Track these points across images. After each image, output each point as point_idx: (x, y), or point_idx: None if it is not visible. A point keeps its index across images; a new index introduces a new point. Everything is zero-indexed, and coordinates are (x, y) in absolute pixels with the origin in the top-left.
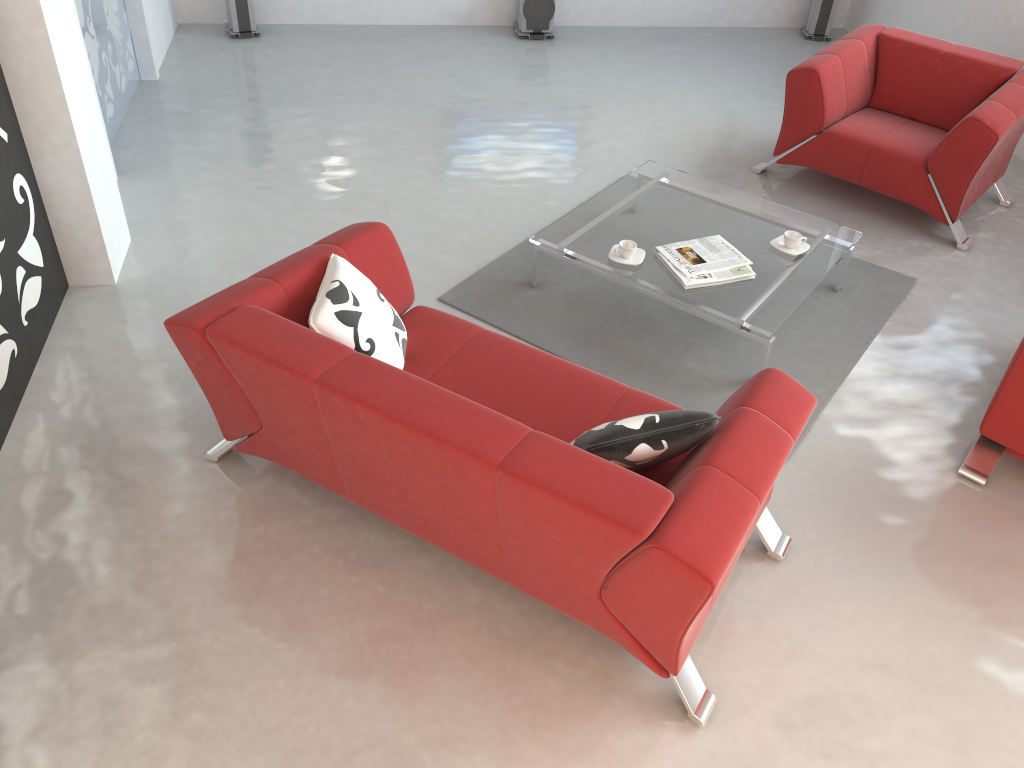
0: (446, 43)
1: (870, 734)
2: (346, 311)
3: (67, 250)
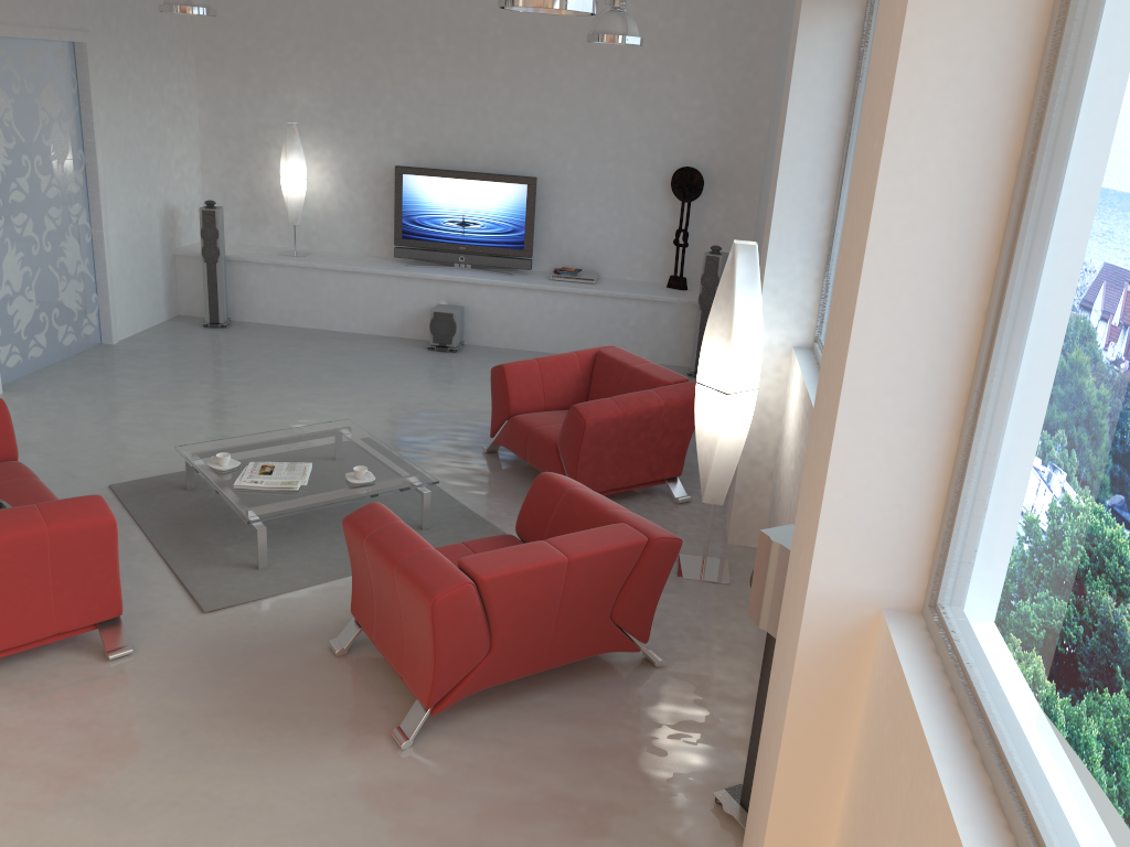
0: (363, 346)
1: (17, 756)
2: None
3: None
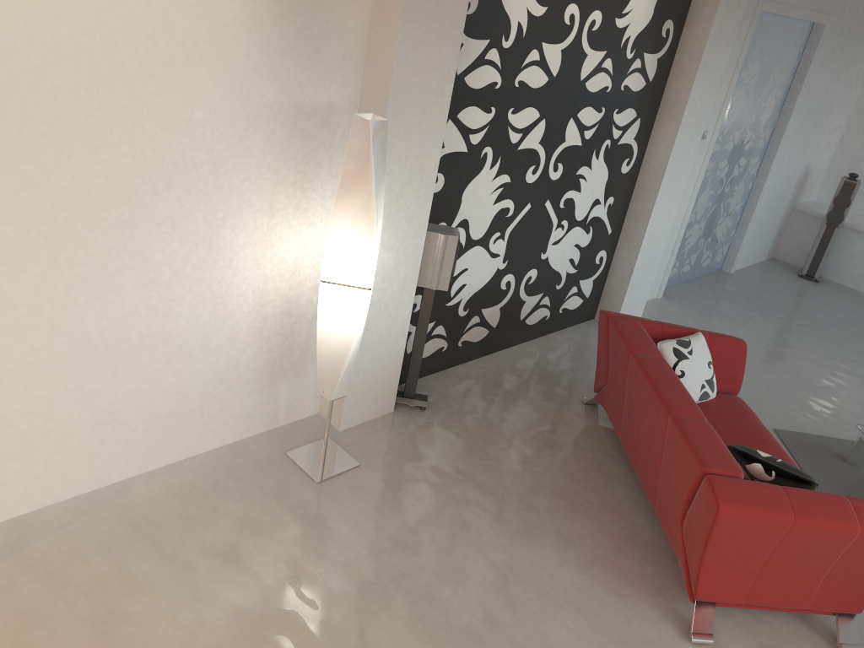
0: None
1: None
2: (680, 351)
3: (604, 300)
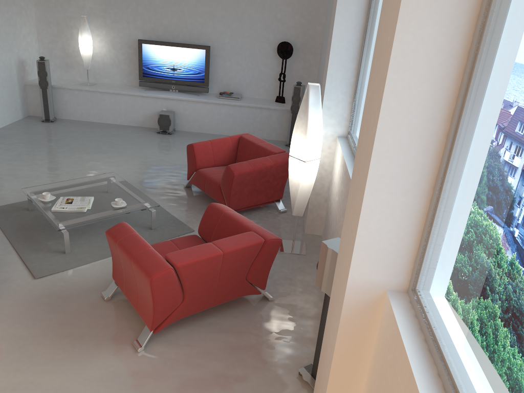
0: (124, 131)
1: None
2: None
3: None
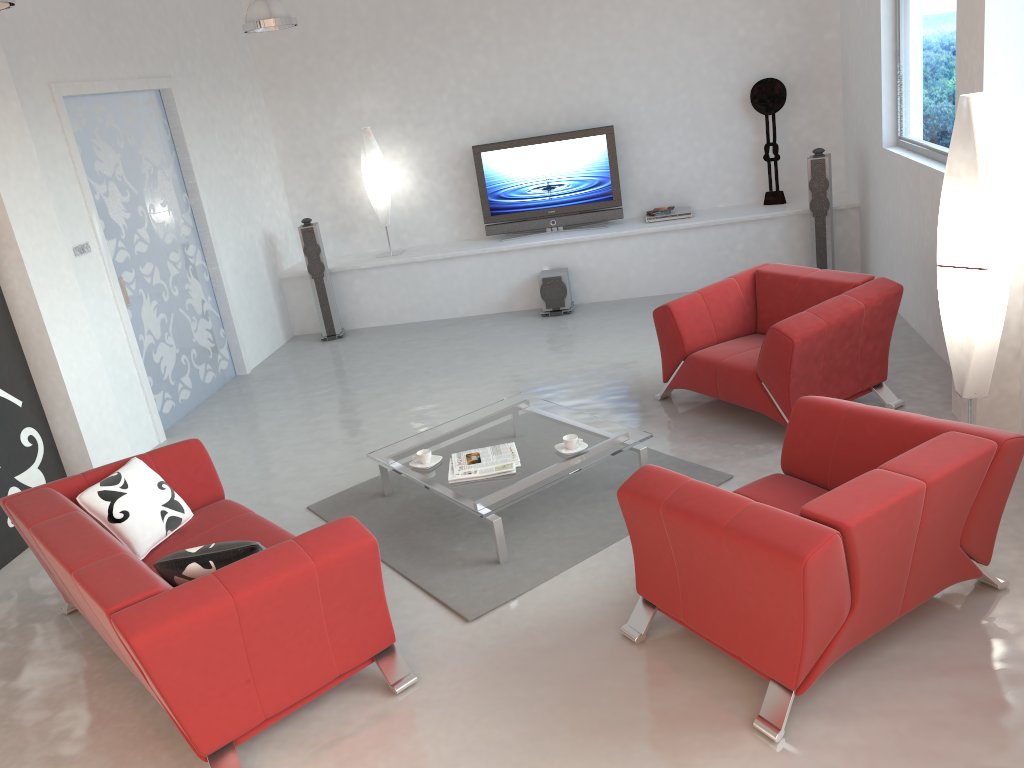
0: (479, 326)
1: None
2: (109, 491)
3: None
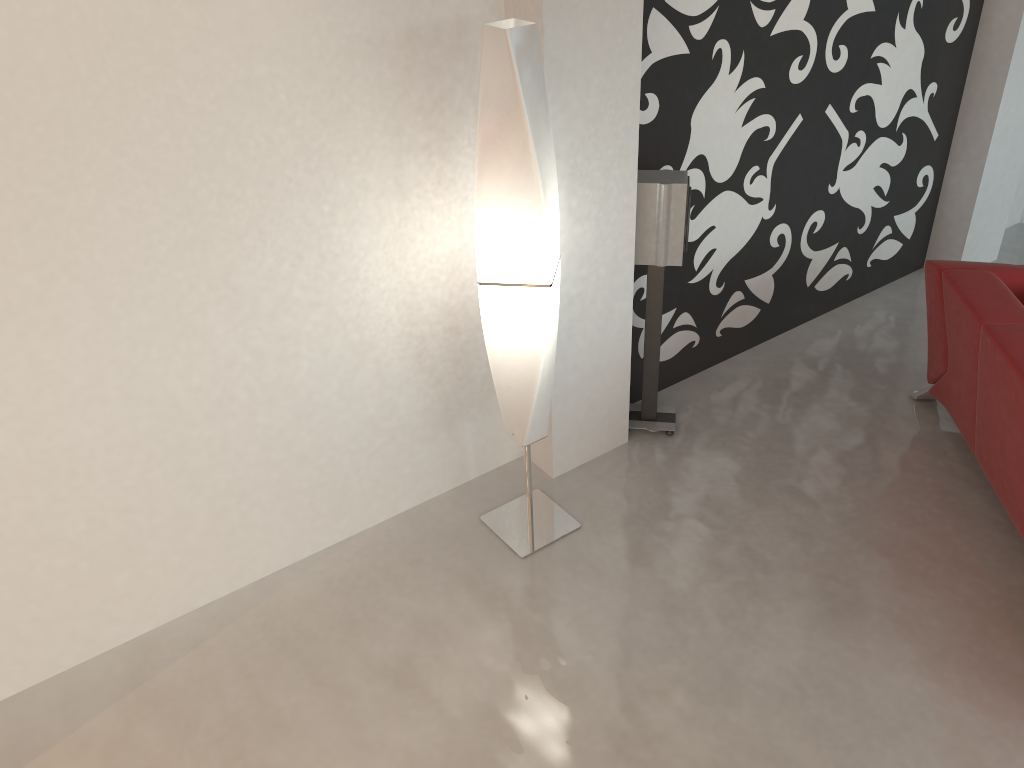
0: None
1: None
2: None
3: (936, 239)
